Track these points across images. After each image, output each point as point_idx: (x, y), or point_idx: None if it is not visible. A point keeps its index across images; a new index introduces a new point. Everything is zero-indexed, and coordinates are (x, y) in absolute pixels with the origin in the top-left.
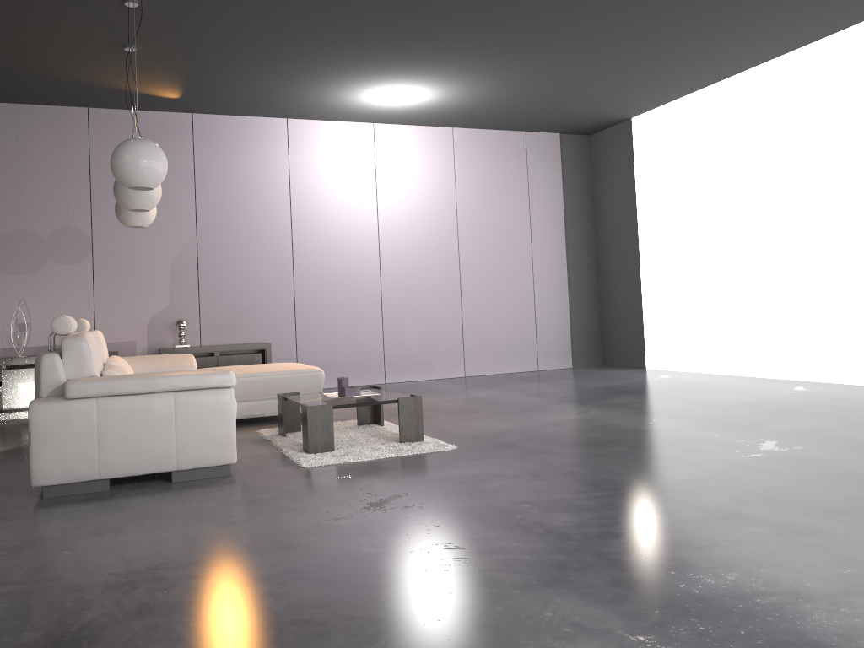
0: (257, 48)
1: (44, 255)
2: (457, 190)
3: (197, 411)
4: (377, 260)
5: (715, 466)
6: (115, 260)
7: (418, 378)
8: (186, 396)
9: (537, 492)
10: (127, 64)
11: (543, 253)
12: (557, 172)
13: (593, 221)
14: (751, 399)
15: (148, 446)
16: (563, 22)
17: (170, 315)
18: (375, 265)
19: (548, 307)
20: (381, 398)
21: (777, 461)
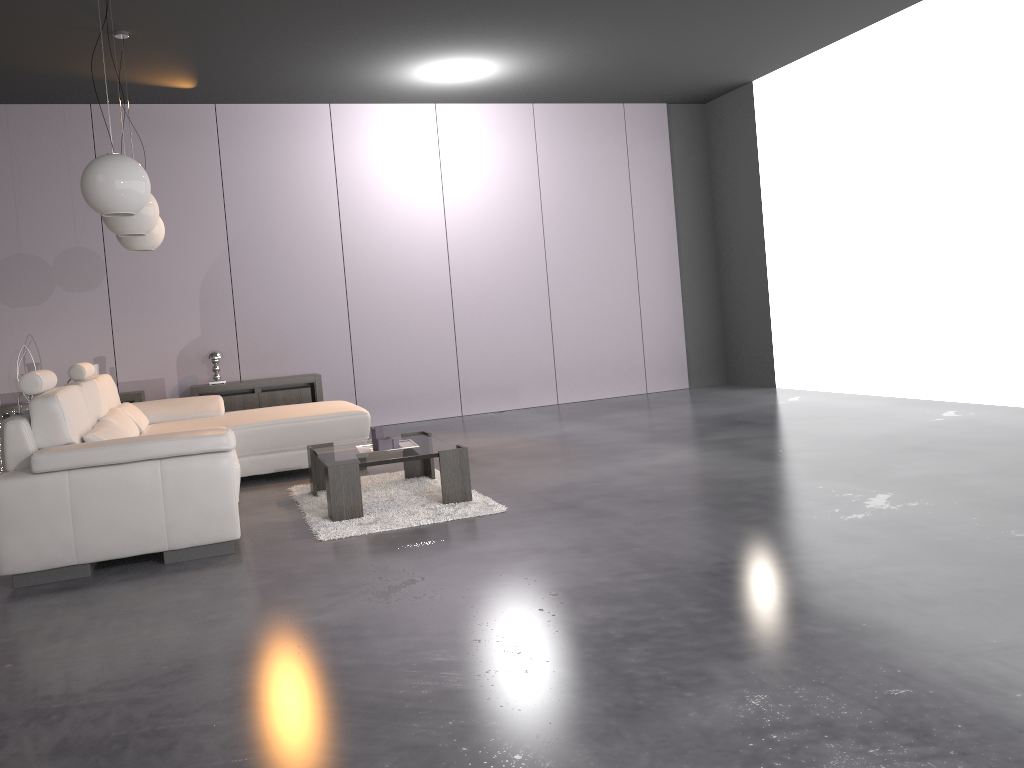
0: (273, 26)
1: (51, 282)
2: (541, 180)
3: (188, 481)
4: (446, 269)
5: (801, 533)
6: (134, 284)
7: (501, 408)
8: (175, 464)
9: (576, 574)
10: (123, 53)
11: (650, 252)
12: (664, 152)
13: (711, 209)
14: (884, 431)
15: (133, 524)
16: None
17: (202, 346)
18: (444, 276)
19: (657, 317)
20: (421, 451)
21: (879, 525)
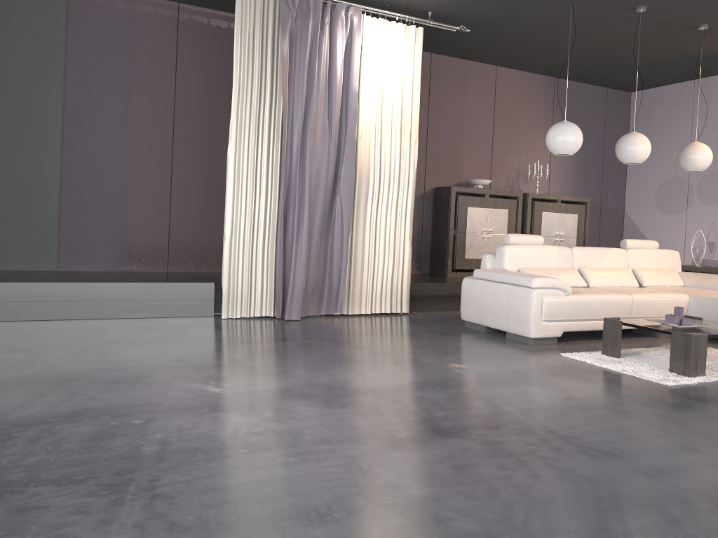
0: None
1: None
2: None
3: (515, 298)
4: None
5: (658, 459)
6: None
7: None
8: (512, 288)
9: (507, 395)
10: None
11: None
12: None
13: None
14: None
15: (495, 313)
16: None
17: None
18: None
19: None
20: (677, 330)
21: (713, 492)
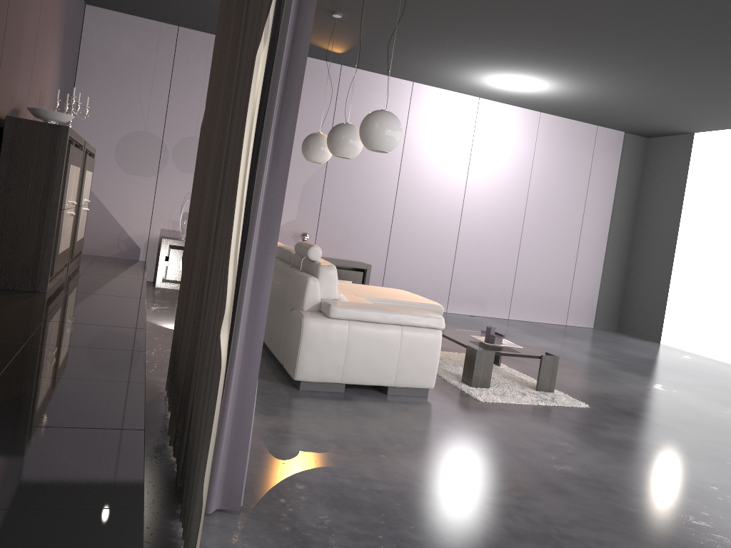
0: (436, 32)
1: None
2: (533, 165)
3: (415, 344)
4: (460, 211)
5: None
6: None
7: (472, 313)
8: (410, 331)
9: (709, 474)
10: (323, 24)
11: (590, 230)
12: (615, 164)
13: (635, 210)
14: None
15: (378, 365)
16: (702, 59)
17: (294, 226)
18: (458, 215)
19: (584, 275)
20: (524, 351)
21: None
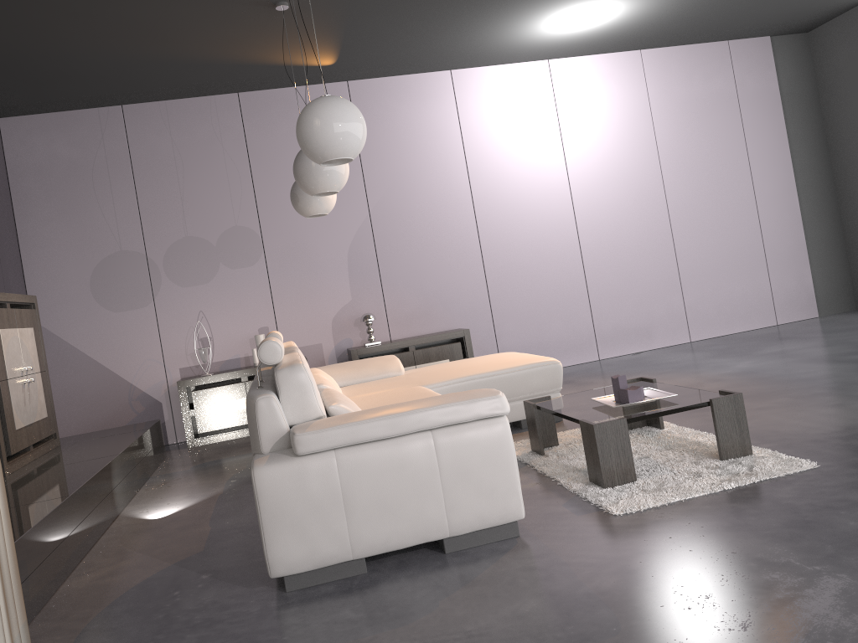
0: None
1: (215, 261)
2: (655, 123)
3: (465, 454)
4: (572, 218)
5: None
6: (288, 257)
7: (636, 349)
8: (449, 435)
9: None
10: (278, 29)
11: (767, 184)
12: (772, 84)
13: (823, 136)
14: None
15: (410, 509)
16: None
17: (353, 310)
18: (571, 224)
19: (780, 248)
20: (682, 400)
21: None
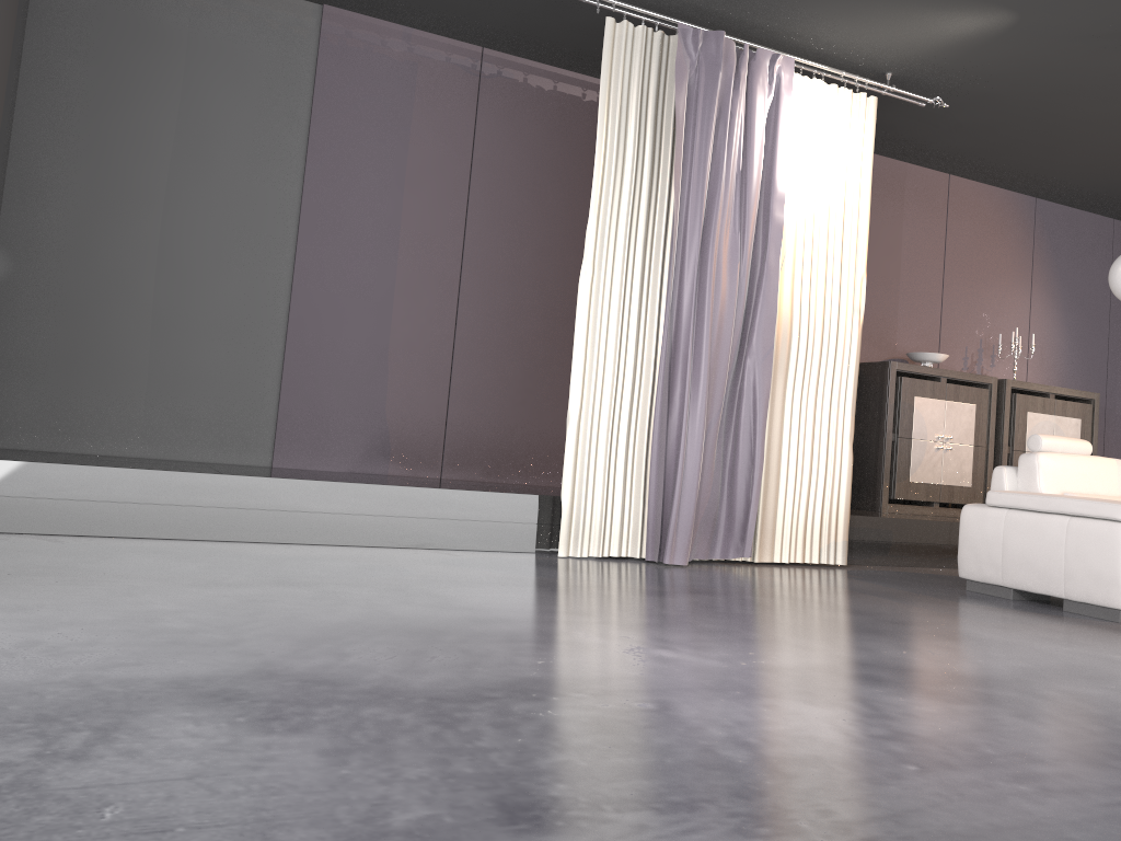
0: None
1: None
2: None
3: (1085, 540)
4: None
5: None
6: None
7: None
8: (1078, 523)
9: None
10: None
11: None
12: None
13: None
14: None
15: (1040, 565)
16: None
17: None
18: None
19: None
20: None
21: None
